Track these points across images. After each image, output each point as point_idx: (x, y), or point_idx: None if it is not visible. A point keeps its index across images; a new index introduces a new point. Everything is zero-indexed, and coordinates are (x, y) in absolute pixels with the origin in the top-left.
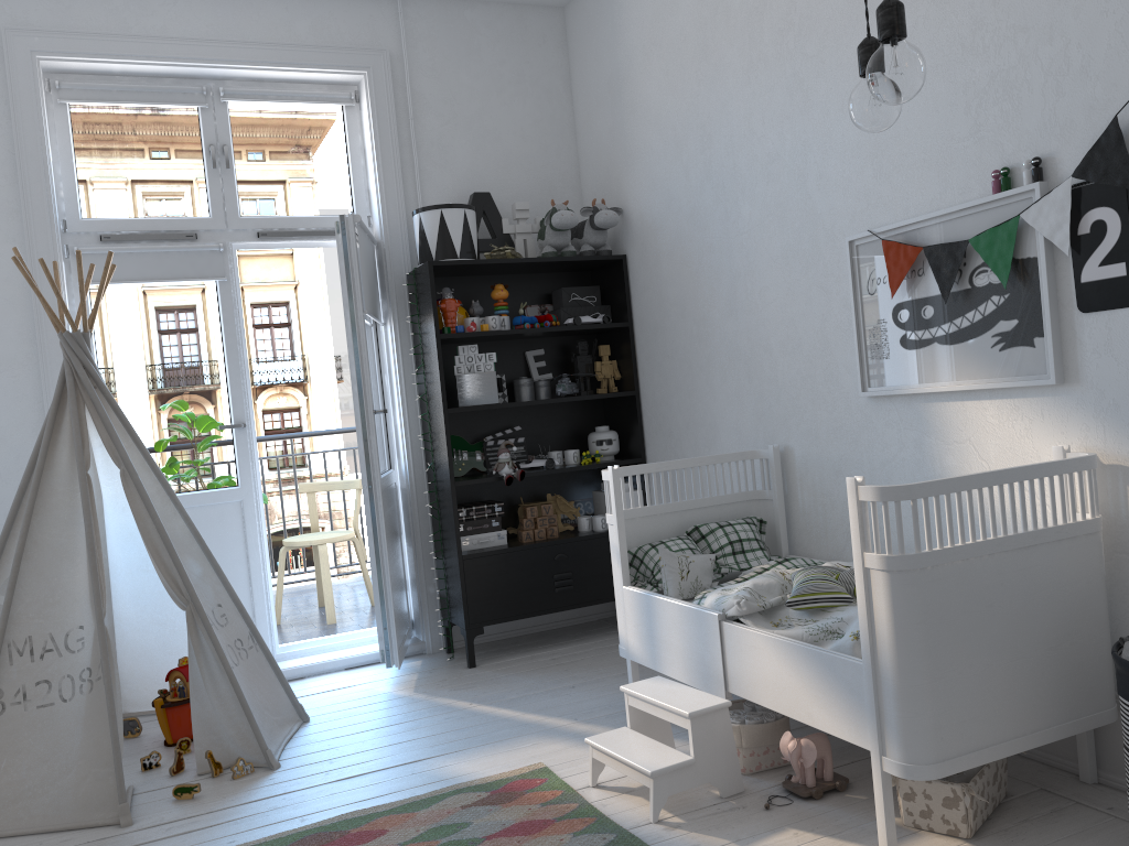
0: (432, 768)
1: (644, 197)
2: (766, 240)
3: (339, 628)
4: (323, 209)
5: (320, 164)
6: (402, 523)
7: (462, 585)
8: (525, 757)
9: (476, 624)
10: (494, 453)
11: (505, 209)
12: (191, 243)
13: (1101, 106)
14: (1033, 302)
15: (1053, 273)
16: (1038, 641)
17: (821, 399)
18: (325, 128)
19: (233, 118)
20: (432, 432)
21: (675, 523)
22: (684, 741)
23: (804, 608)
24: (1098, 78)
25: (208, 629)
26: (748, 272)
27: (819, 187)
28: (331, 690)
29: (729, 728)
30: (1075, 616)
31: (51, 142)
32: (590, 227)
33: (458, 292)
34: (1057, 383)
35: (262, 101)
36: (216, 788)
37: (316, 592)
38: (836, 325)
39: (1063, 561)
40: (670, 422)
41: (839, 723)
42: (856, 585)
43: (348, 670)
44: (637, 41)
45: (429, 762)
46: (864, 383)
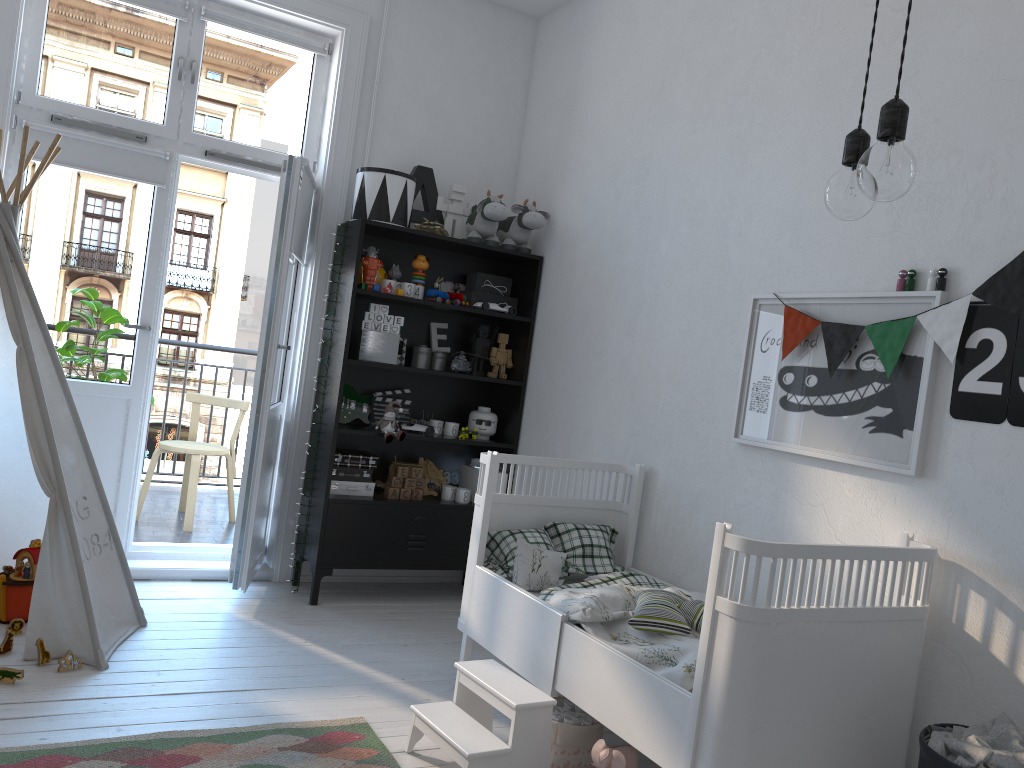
0: (257, 701)
1: (572, 209)
2: (677, 278)
3: (193, 537)
4: (273, 145)
5: (280, 102)
6: (278, 454)
7: (322, 526)
8: (348, 708)
9: (327, 565)
10: (380, 409)
11: (442, 188)
12: (139, 145)
13: (1013, 238)
14: (911, 397)
15: (934, 376)
16: (851, 709)
17: (694, 434)
18: (294, 70)
19: (208, 38)
20: (328, 377)
21: (535, 516)
22: (500, 723)
23: (644, 629)
24: (1016, 213)
25: (69, 520)
26: (653, 302)
27: (737, 243)
28: (174, 598)
29: (549, 725)
30: (887, 692)
31: (24, 14)
32: (517, 224)
33: (381, 253)
34: (916, 476)
35: (240, 30)
36: (39, 677)
37: (180, 497)
38: (723, 371)
39: (889, 640)
40: (549, 419)
41: (655, 746)
42: (702, 624)
43: (195, 581)
44: (600, 67)
45: (255, 694)
46: (738, 430)
